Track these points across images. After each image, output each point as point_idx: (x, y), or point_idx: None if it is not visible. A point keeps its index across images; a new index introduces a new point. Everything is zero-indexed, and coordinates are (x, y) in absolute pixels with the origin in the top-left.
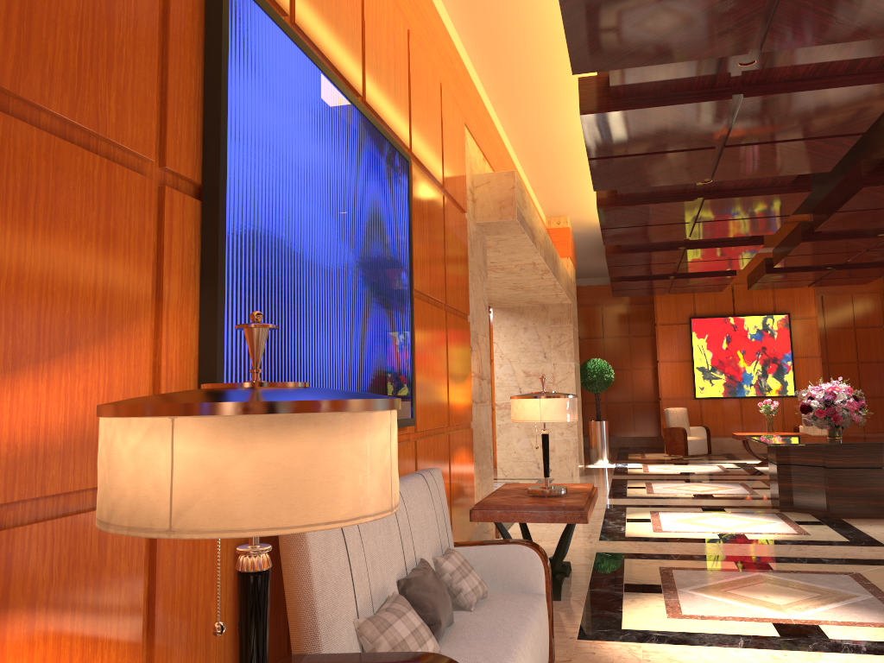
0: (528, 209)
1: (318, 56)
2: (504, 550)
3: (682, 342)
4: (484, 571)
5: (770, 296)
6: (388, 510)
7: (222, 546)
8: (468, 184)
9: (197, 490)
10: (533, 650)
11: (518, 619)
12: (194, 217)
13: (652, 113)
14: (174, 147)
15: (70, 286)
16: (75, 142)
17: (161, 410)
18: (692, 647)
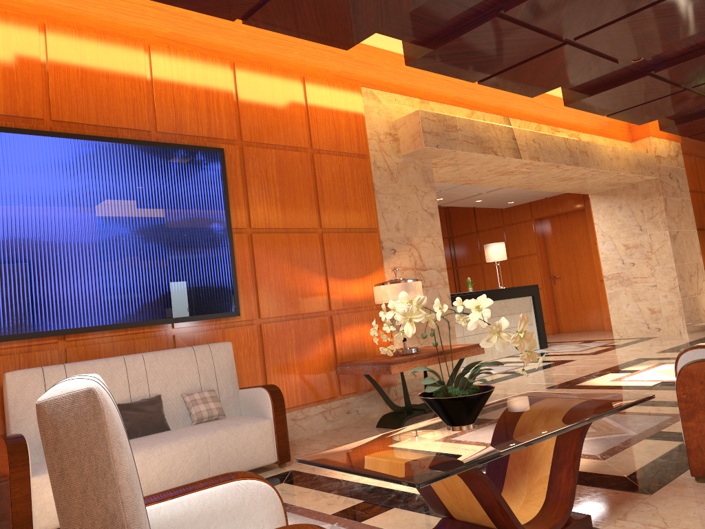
0: (468, 129)
1: (89, 126)
2: (255, 391)
3: None
4: (249, 404)
5: None
6: None
7: None
8: (382, 130)
9: None
10: (199, 447)
11: (206, 430)
12: None
13: (455, 46)
14: None
15: None
16: None
17: None
18: None
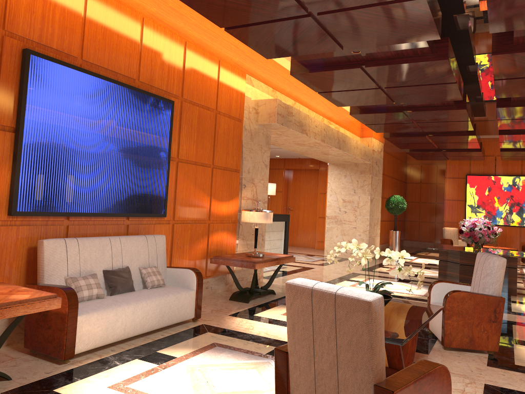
0: (297, 116)
1: (102, 68)
2: (183, 271)
3: (460, 189)
4: (175, 278)
5: (519, 164)
6: None
7: (20, 246)
8: (251, 105)
9: None
10: (161, 305)
11: (162, 294)
12: (11, 139)
13: (325, 74)
14: (1, 116)
15: None
16: None
17: None
18: (268, 324)
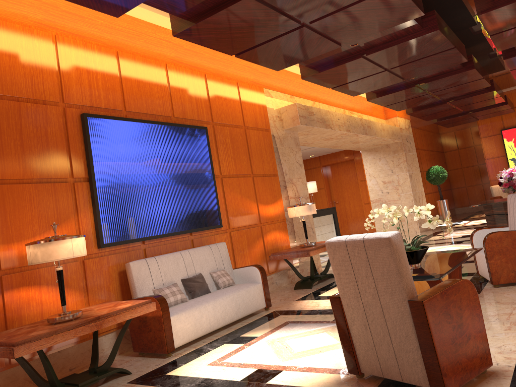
0: (318, 114)
1: (143, 114)
2: (247, 268)
3: (498, 145)
4: (242, 277)
5: None
6: (71, 257)
7: (112, 271)
8: (274, 114)
9: (33, 256)
10: (235, 299)
11: (234, 290)
12: (87, 187)
13: (332, 70)
14: (76, 171)
15: (46, 215)
16: (43, 182)
17: (28, 244)
18: None
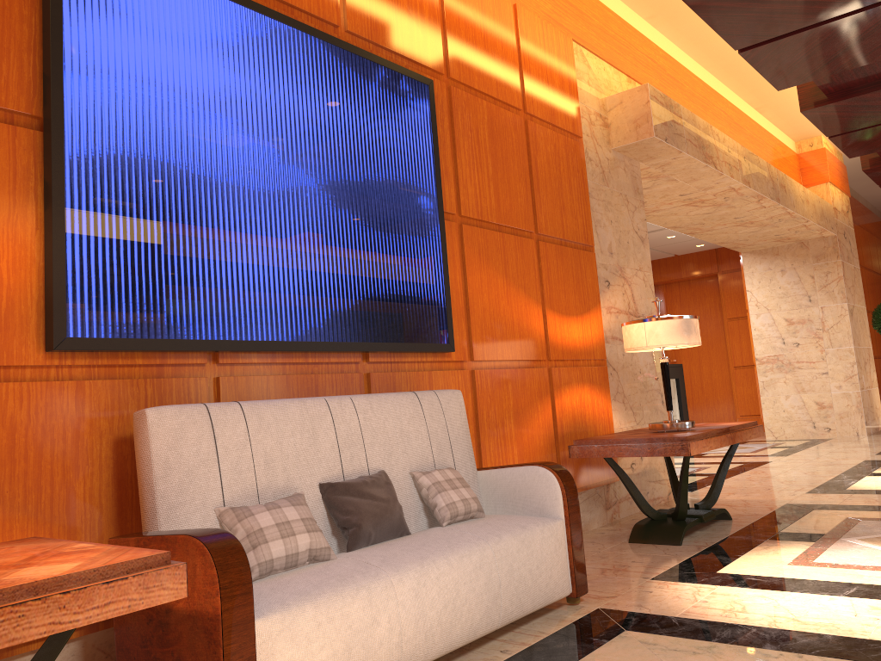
0: (691, 125)
1: None
2: (521, 472)
3: None
4: (505, 495)
5: None
6: None
7: (92, 435)
8: (592, 108)
9: None
10: (486, 565)
11: (484, 535)
12: (33, 146)
13: None
14: None
15: None
16: None
17: None
18: (778, 593)
